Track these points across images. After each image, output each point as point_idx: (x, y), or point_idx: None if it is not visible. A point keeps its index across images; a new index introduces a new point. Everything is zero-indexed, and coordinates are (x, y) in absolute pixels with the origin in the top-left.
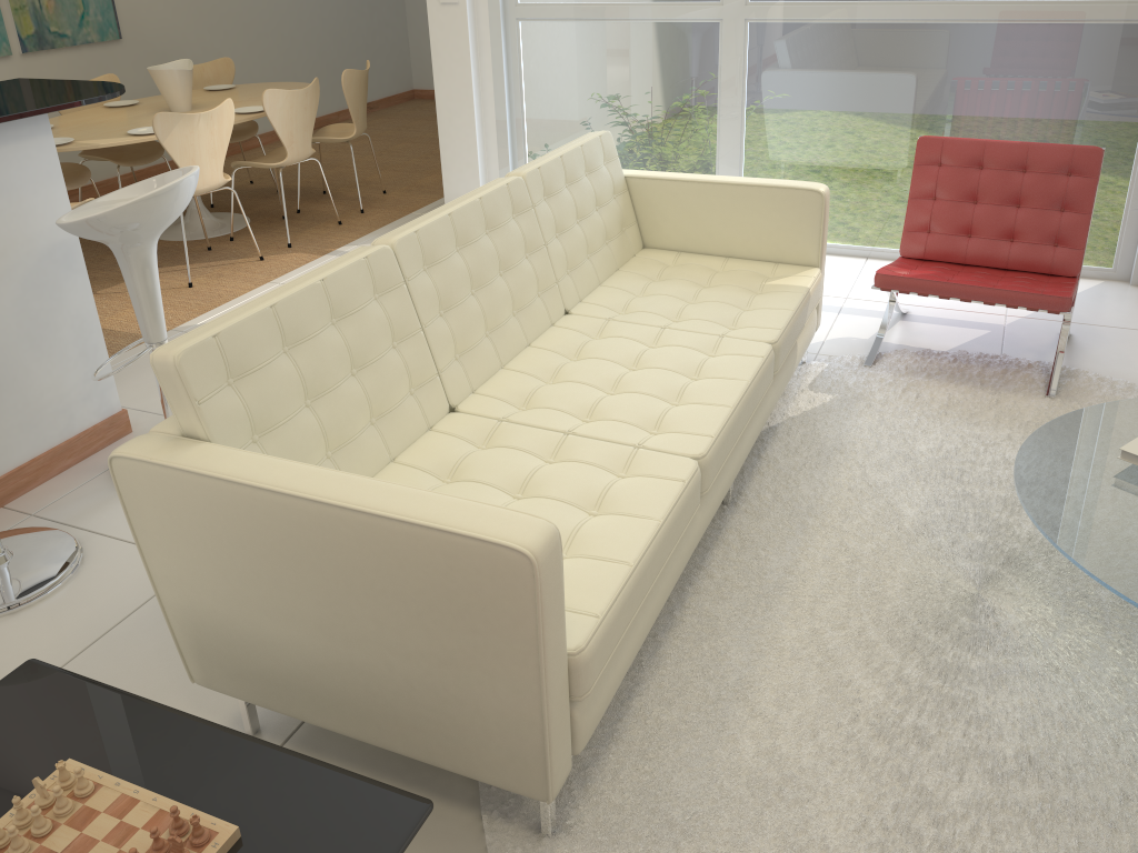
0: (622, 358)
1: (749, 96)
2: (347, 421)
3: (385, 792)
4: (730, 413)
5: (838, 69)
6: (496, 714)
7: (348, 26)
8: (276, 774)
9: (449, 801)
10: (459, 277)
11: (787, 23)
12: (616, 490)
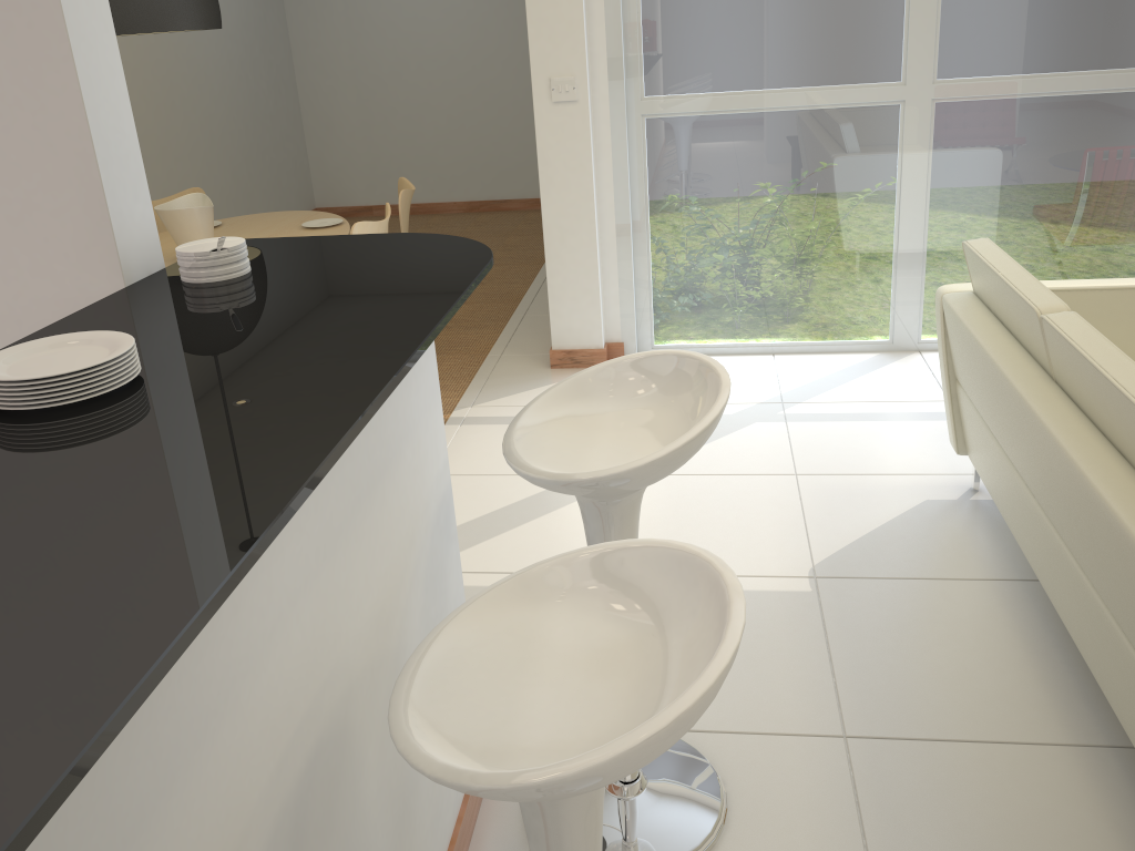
0: None
1: (934, 183)
2: None
3: None
4: None
5: (1039, 147)
6: None
7: (255, 141)
8: None
9: None
10: None
11: (981, 101)
12: None
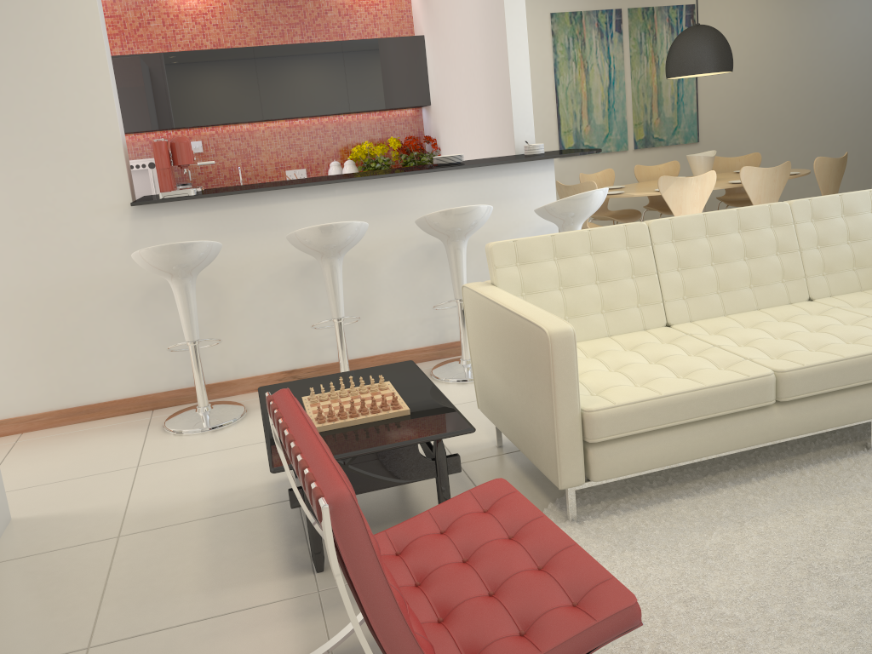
0: (811, 325)
1: None
2: (582, 305)
3: (463, 421)
4: (837, 359)
5: None
6: (543, 428)
7: None
8: (438, 406)
9: (545, 495)
10: (700, 251)
11: None
12: (703, 370)
